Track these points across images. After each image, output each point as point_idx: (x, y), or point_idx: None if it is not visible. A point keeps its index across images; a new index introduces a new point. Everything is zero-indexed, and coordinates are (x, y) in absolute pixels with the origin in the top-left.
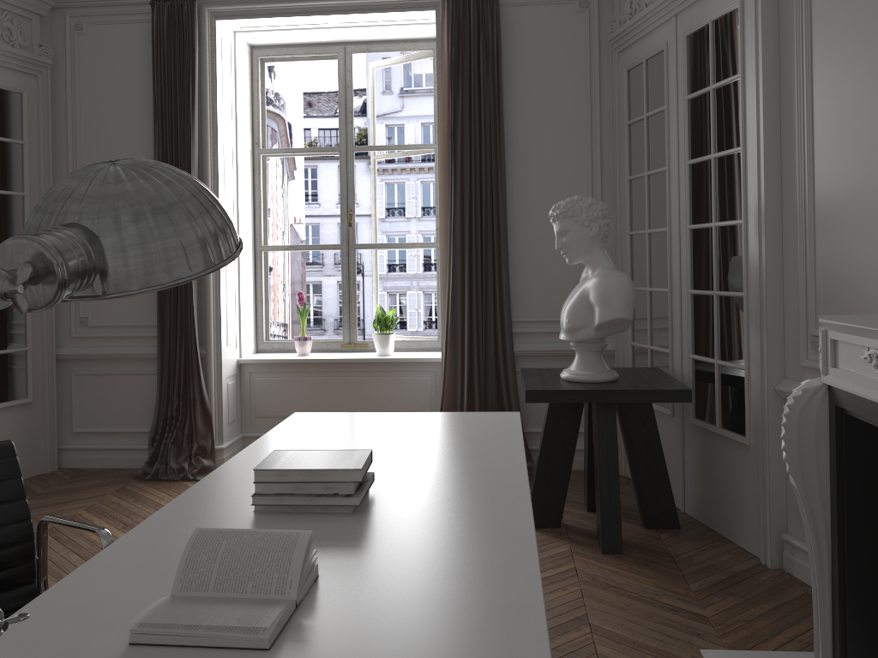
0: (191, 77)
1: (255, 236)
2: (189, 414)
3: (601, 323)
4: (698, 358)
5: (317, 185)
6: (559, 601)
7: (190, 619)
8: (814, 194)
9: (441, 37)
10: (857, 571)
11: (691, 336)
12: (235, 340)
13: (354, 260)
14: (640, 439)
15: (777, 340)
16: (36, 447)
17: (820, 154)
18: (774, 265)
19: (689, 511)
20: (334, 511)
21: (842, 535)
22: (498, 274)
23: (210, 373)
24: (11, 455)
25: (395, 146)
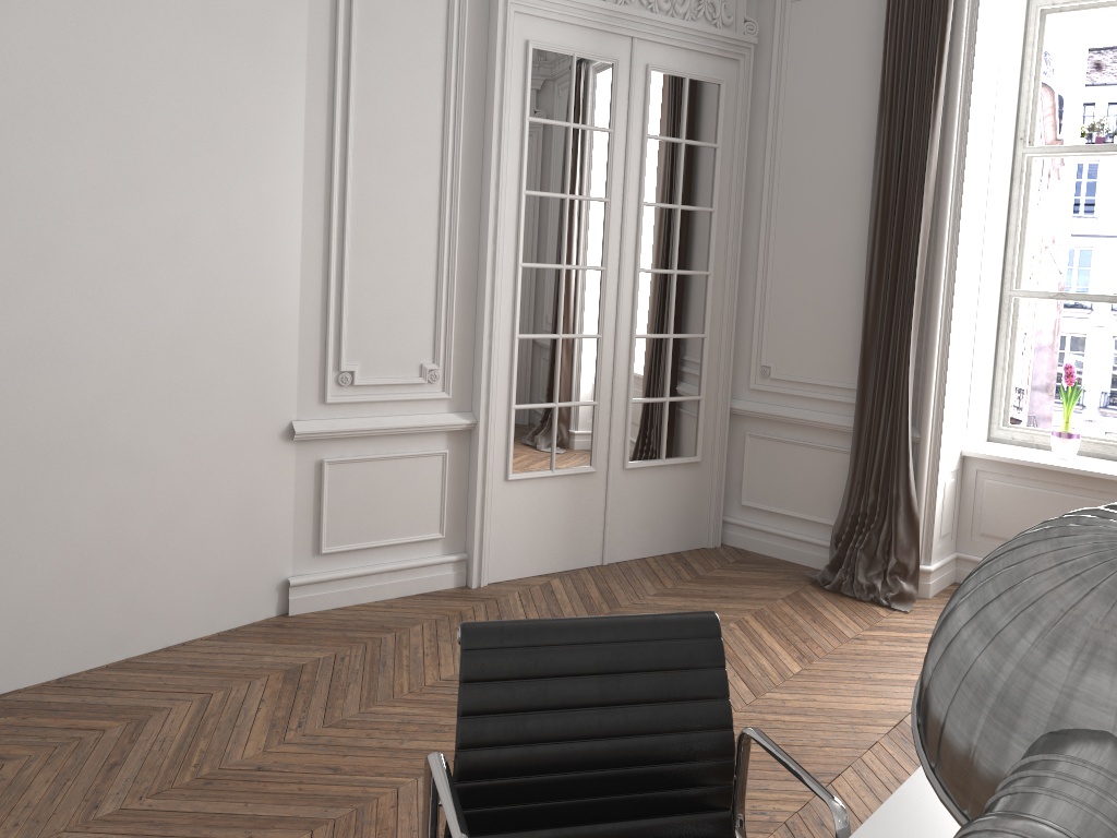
0: (938, 49)
1: (1004, 275)
2: (889, 516)
3: None
4: None
5: (1096, 189)
6: None
7: None
8: None
9: None
10: None
11: None
12: (960, 423)
13: None
14: None
15: None
16: (699, 515)
17: None
18: None
19: None
20: None
21: None
22: None
23: (922, 465)
24: (715, 635)
25: None
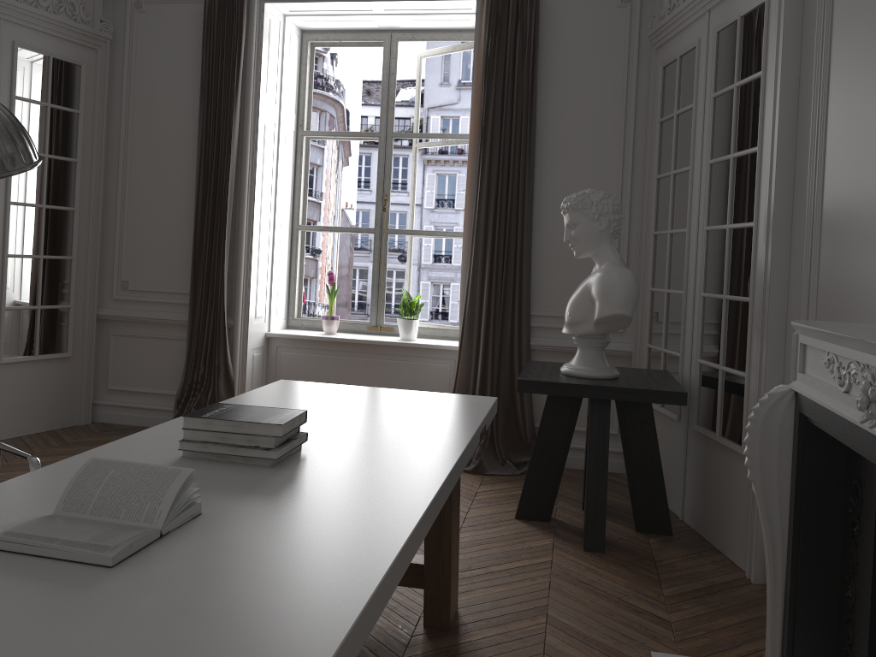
0: (237, 57)
1: (293, 216)
2: (213, 380)
3: (600, 318)
4: (705, 363)
5: (370, 172)
6: (524, 590)
7: (49, 532)
8: (822, 198)
9: (478, 26)
10: (810, 585)
11: (700, 340)
12: (264, 314)
13: (386, 245)
14: (638, 440)
15: (777, 348)
16: (72, 400)
17: (830, 156)
18: (780, 270)
19: (687, 520)
20: (255, 463)
21: (797, 547)
22: (519, 266)
23: (236, 343)
24: None
25: (433, 135)
